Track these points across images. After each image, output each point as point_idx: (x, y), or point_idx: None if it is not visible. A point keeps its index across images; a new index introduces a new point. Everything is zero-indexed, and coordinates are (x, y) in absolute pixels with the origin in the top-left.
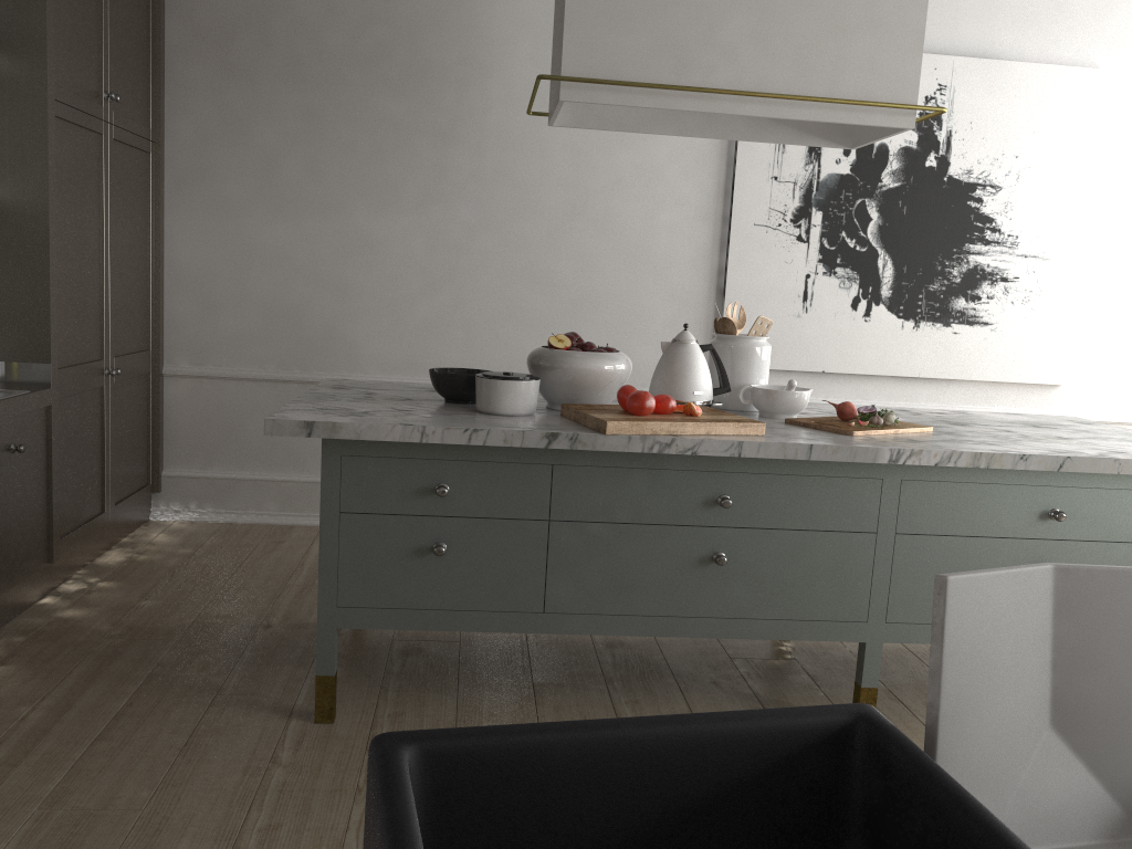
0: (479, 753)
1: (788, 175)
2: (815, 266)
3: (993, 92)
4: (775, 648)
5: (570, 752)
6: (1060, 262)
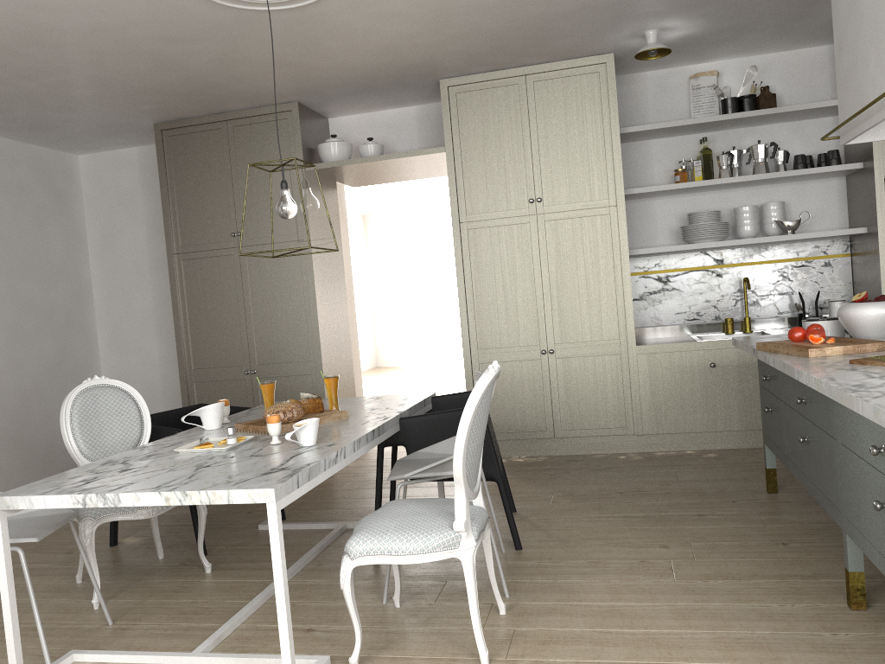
0: None
1: None
2: None
3: None
4: None
5: None
6: None
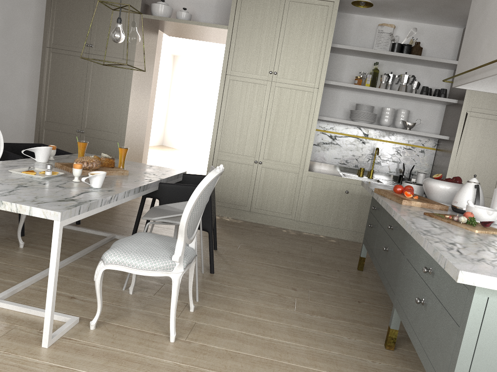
0: None
1: None
2: None
3: None
4: None
5: None
6: None
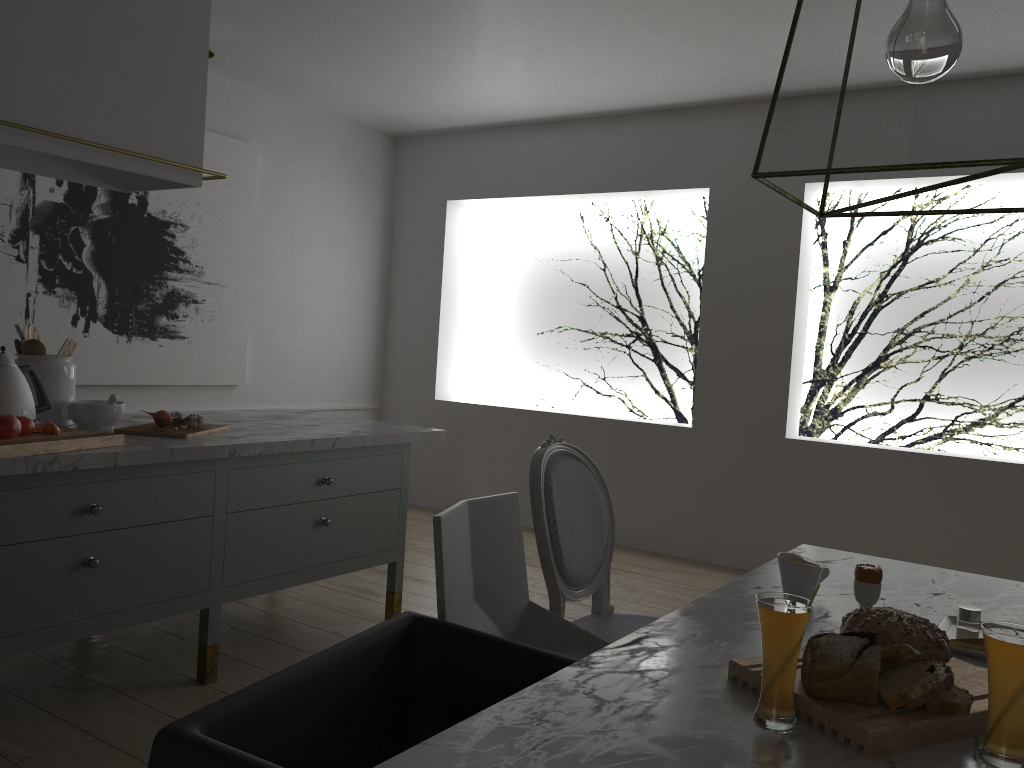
0: (237, 716)
1: (4, 197)
2: (36, 286)
3: None
4: (88, 642)
5: (287, 695)
6: (234, 289)
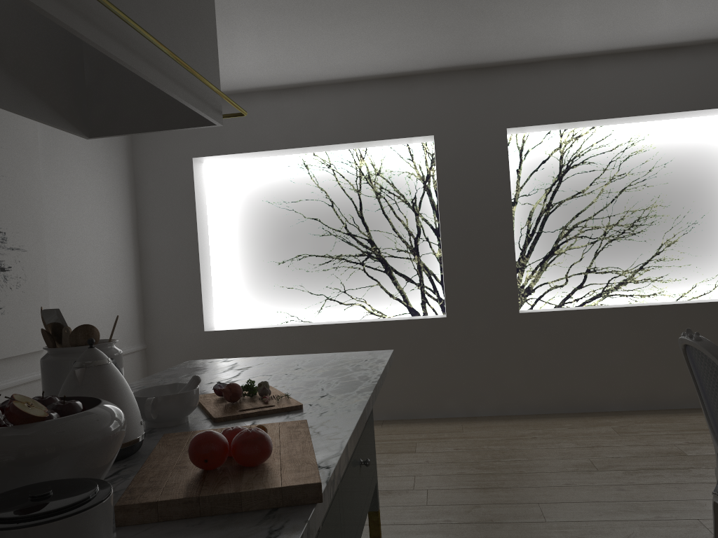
0: None
1: None
2: None
3: None
4: None
5: None
6: (33, 252)
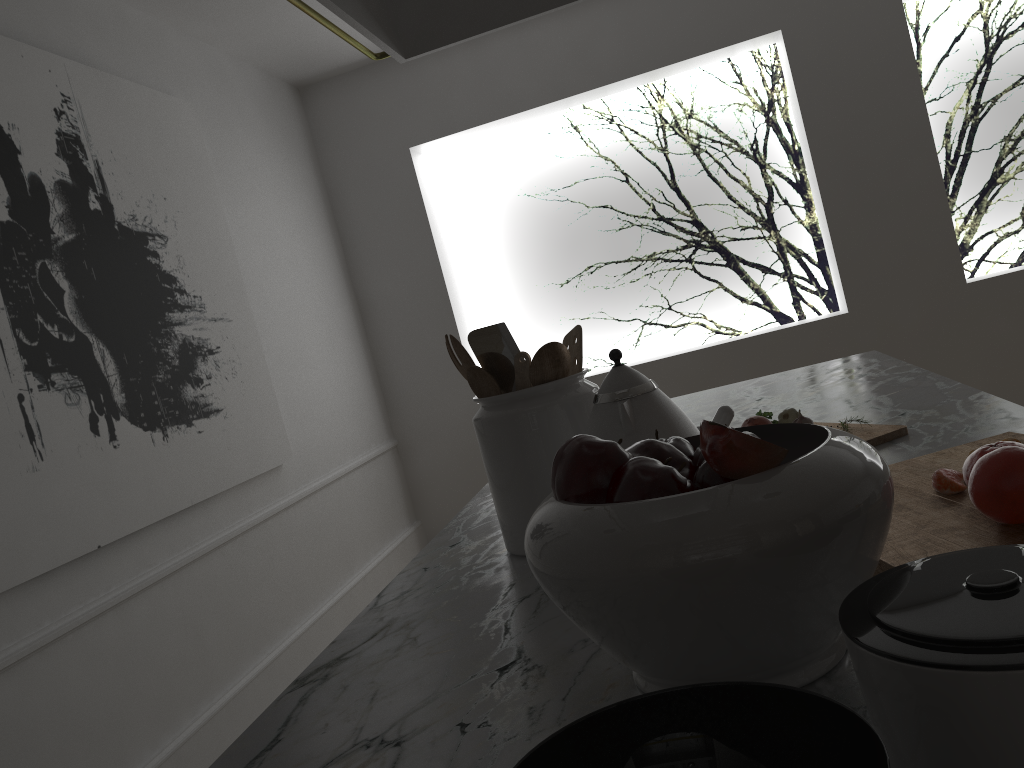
0: None
1: None
2: (25, 379)
3: (116, 113)
4: None
5: None
6: (240, 322)
